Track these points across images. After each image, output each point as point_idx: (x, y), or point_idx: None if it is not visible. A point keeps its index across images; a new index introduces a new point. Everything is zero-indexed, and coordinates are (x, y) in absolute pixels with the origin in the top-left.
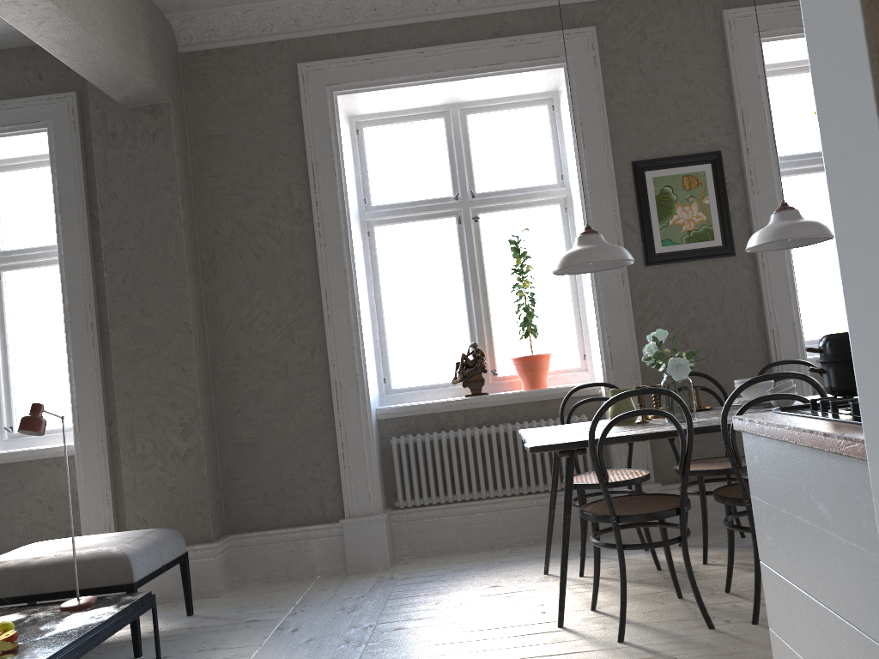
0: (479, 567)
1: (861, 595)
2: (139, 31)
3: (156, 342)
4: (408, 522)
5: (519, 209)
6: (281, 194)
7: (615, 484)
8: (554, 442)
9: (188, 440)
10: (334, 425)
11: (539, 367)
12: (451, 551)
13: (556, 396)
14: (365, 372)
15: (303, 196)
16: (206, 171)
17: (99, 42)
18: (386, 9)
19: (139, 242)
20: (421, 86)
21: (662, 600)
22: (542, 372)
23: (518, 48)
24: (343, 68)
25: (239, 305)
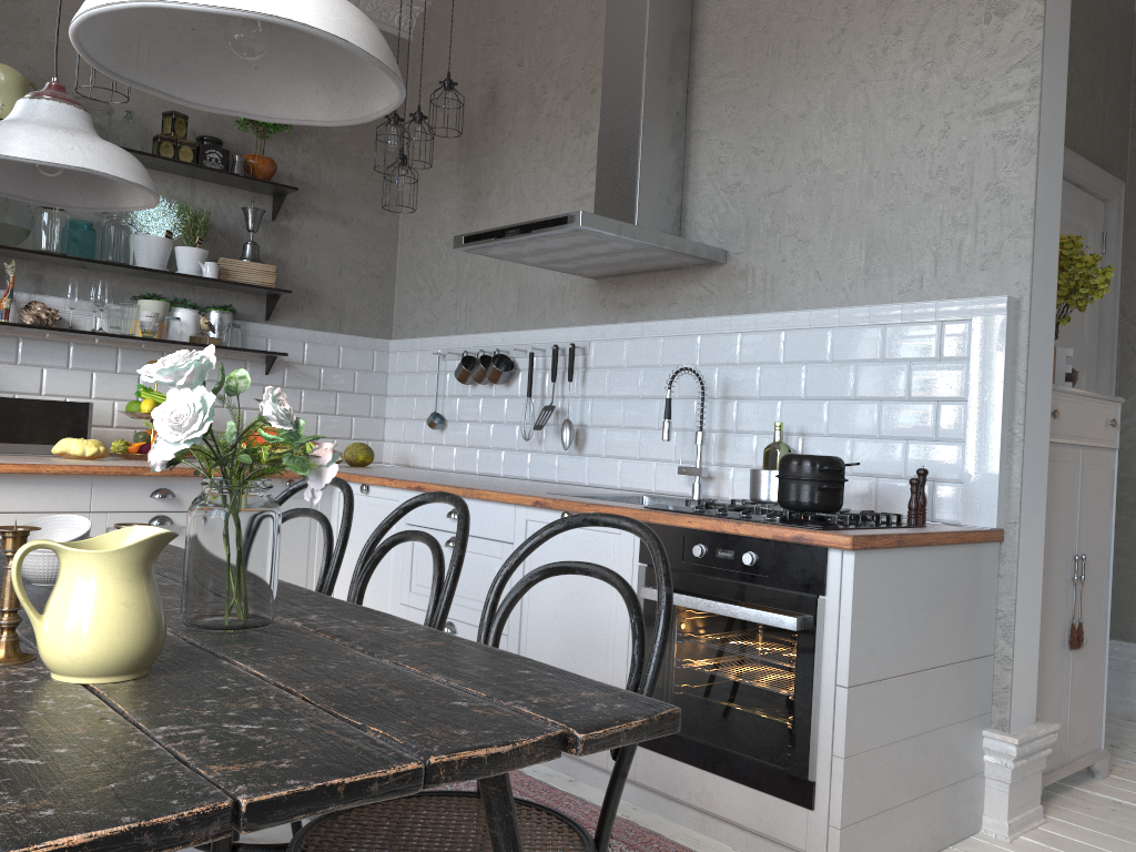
0: None
1: (960, 636)
2: None
3: None
4: None
5: None
6: None
7: None
8: (596, 690)
9: None
10: None
11: None
12: None
13: None
14: None
15: None
16: None
17: None
18: None
19: None
20: None
21: None
22: None
23: None
24: None
25: None
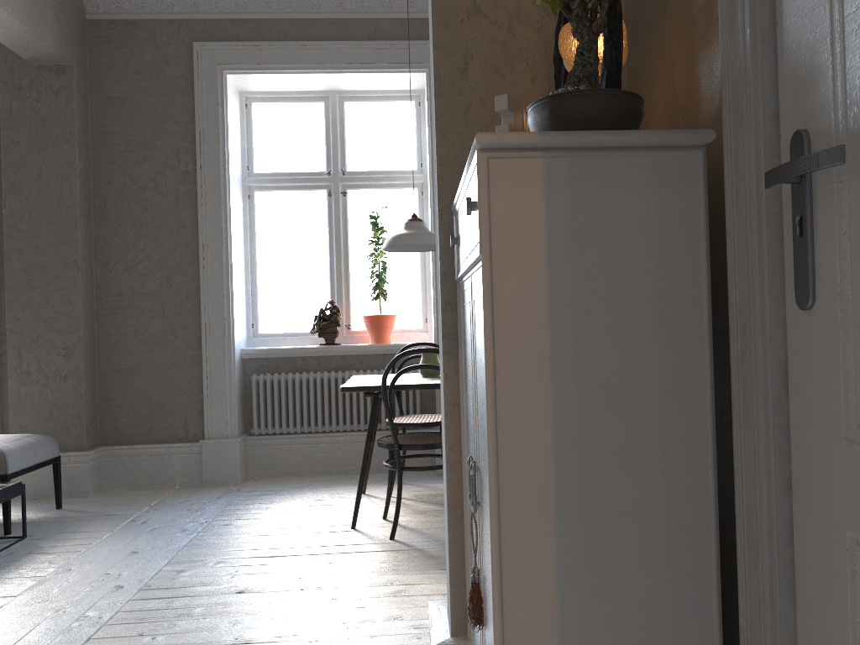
0: (313, 486)
1: None
2: (47, 1)
3: (47, 275)
4: (261, 447)
5: (383, 189)
6: (170, 156)
7: (422, 424)
8: (362, 385)
9: (69, 362)
10: (201, 360)
11: (384, 326)
12: (296, 474)
13: (397, 351)
14: (232, 317)
15: (190, 160)
16: (104, 128)
17: (7, 13)
18: (276, 3)
19: (37, 186)
20: (302, 74)
21: (440, 515)
22: (387, 330)
23: (388, 51)
24: (234, 51)
25: (125, 250)
